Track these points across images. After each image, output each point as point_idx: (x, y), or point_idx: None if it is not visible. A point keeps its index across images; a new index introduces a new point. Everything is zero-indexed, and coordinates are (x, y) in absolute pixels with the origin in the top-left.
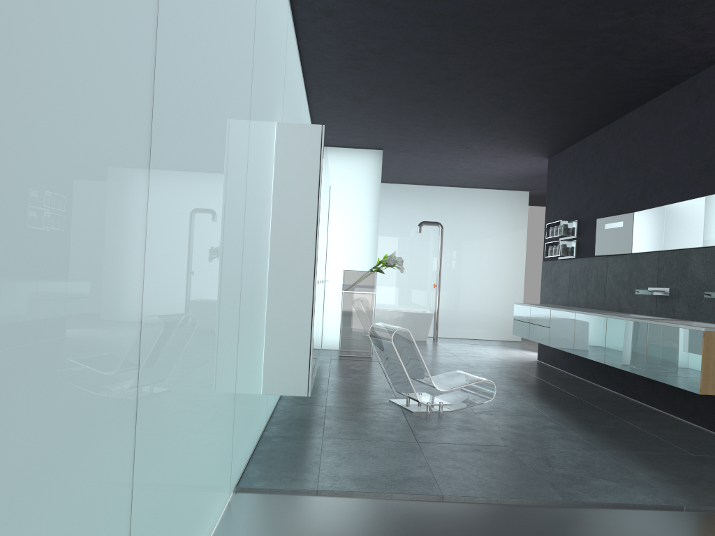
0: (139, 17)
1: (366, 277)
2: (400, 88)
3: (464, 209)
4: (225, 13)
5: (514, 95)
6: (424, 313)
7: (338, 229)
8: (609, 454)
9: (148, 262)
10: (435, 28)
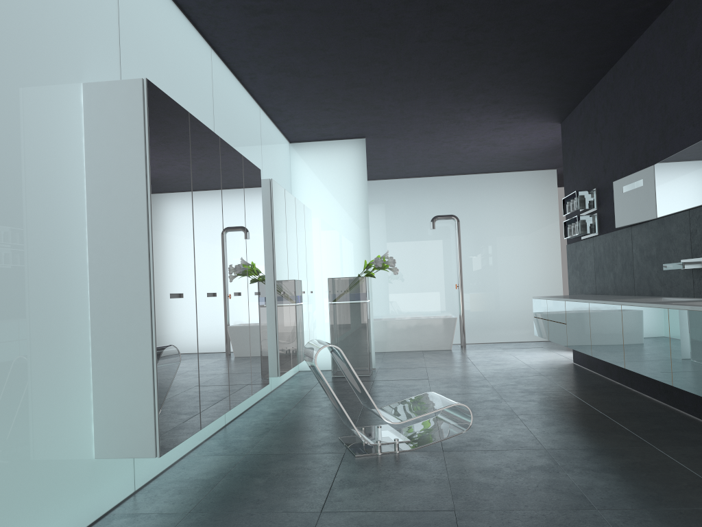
0: None
1: (355, 284)
2: (335, 49)
3: (484, 197)
4: None
5: (479, 37)
6: (445, 318)
7: (324, 233)
8: (608, 517)
9: None
10: None
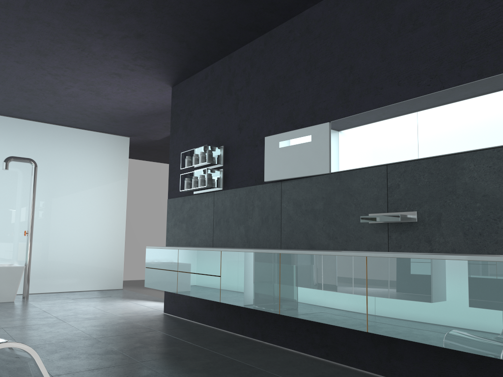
0: None
1: None
2: None
3: (61, 148)
4: None
5: None
6: (11, 267)
7: None
8: None
9: None
10: None
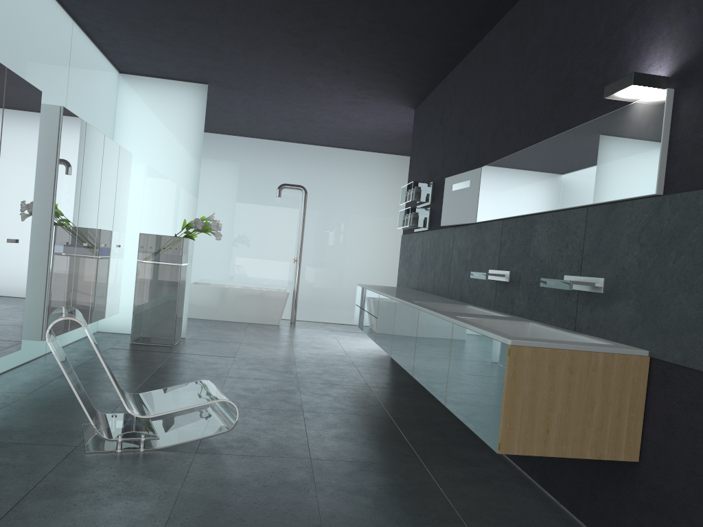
0: None
1: (170, 244)
2: None
3: (337, 172)
4: None
5: None
6: (277, 292)
7: (147, 183)
8: None
9: None
10: None
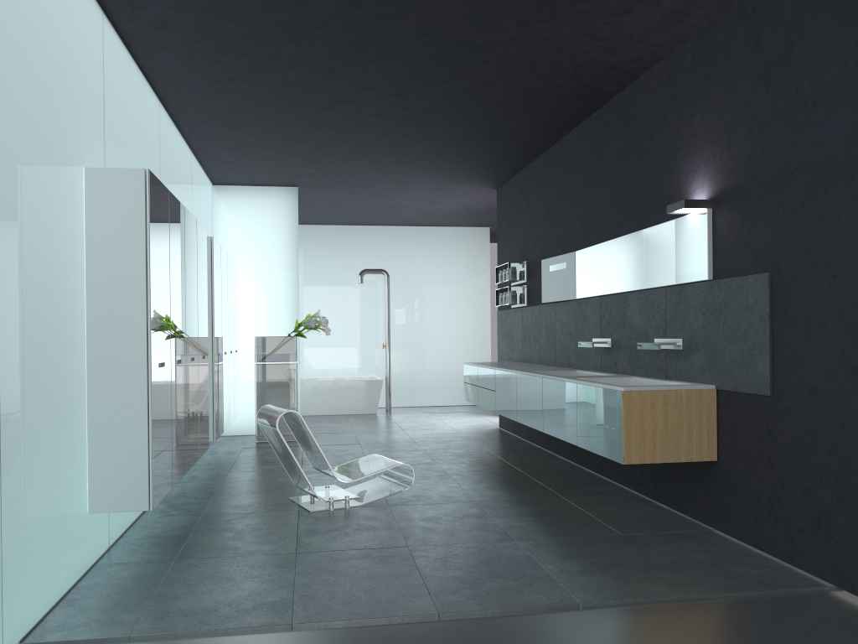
0: None
1: (284, 344)
2: (288, 114)
3: (415, 251)
4: None
5: (428, 119)
6: (371, 380)
7: (249, 287)
8: (524, 544)
9: None
10: (301, 43)
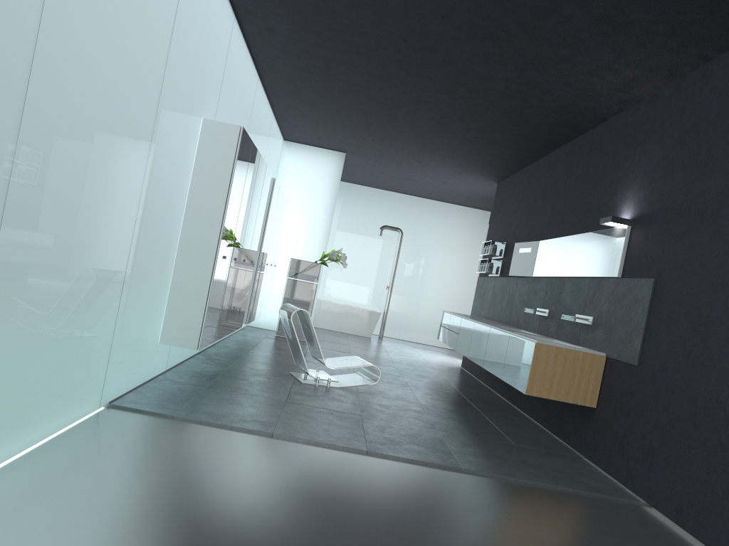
0: (14, 53)
1: (311, 267)
2: (347, 100)
3: (427, 219)
4: (124, 38)
5: (448, 122)
6: (372, 311)
7: (294, 221)
8: (442, 433)
9: (8, 206)
10: (363, 56)
